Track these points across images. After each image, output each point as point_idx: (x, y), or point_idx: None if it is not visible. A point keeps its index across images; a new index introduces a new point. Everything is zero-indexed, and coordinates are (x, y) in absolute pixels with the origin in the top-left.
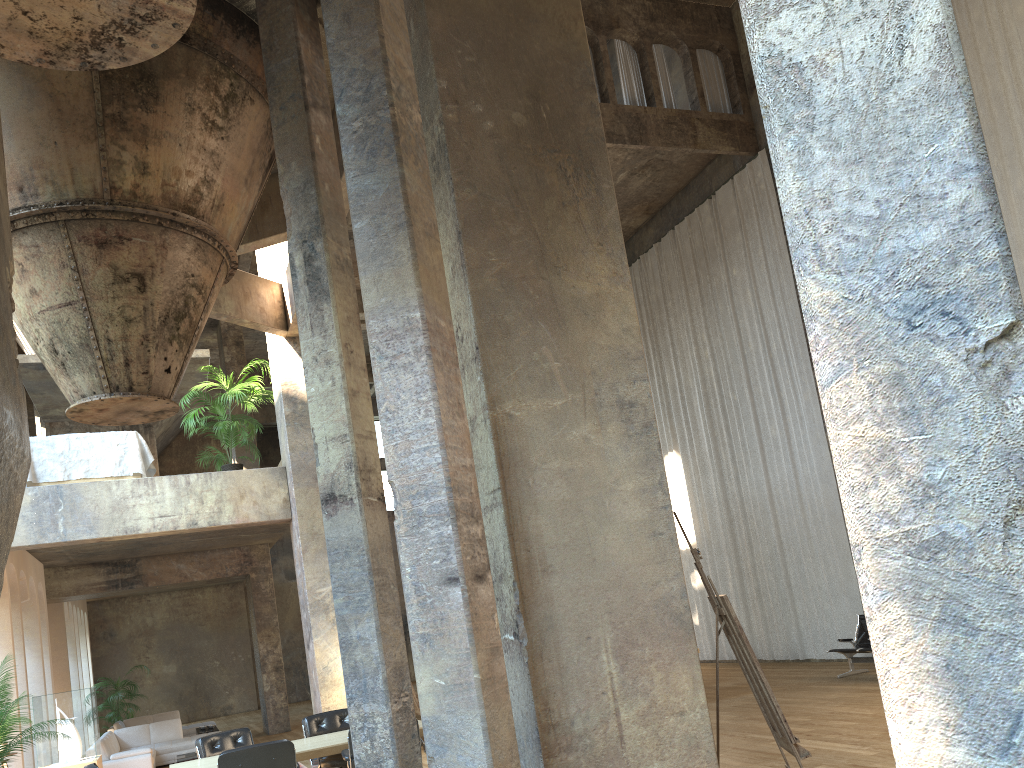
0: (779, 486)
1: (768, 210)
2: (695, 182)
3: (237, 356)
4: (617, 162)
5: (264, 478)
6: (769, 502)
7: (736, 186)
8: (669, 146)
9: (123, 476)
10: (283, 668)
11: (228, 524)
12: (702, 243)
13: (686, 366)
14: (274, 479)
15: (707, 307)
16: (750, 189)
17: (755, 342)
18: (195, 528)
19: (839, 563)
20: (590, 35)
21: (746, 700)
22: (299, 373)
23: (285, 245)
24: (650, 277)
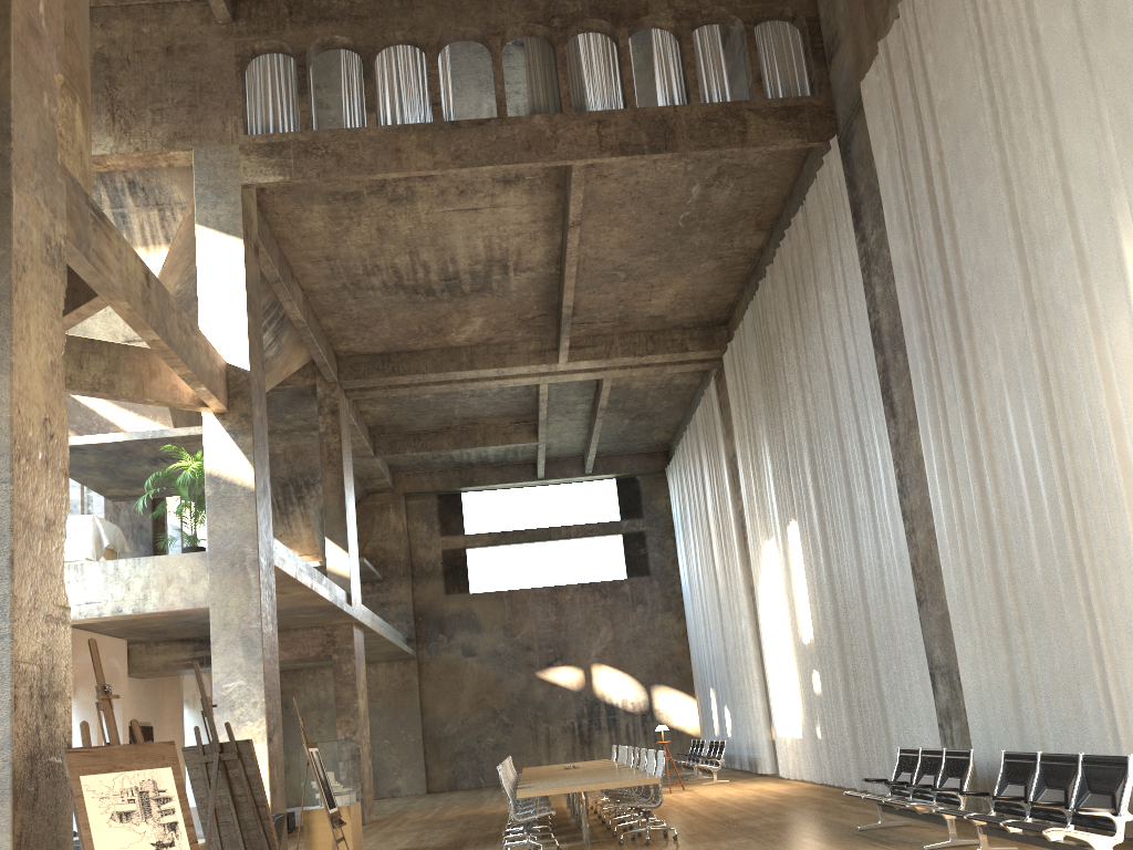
0: (868, 569)
1: (843, 213)
2: (797, 185)
3: (332, 425)
4: (678, 175)
5: (193, 563)
6: (859, 589)
7: (819, 186)
8: (705, 149)
9: (78, 560)
10: (361, 757)
11: (153, 612)
12: (799, 261)
13: (797, 415)
14: (204, 564)
15: (806, 341)
16: (828, 188)
17: (842, 383)
18: (120, 615)
19: (917, 674)
20: (610, 30)
21: (703, 849)
22: (225, 451)
23: (222, 315)
24: (768, 307)
